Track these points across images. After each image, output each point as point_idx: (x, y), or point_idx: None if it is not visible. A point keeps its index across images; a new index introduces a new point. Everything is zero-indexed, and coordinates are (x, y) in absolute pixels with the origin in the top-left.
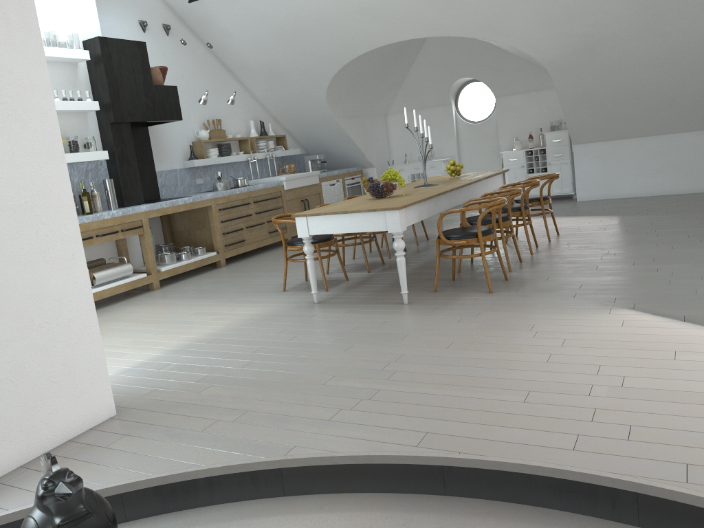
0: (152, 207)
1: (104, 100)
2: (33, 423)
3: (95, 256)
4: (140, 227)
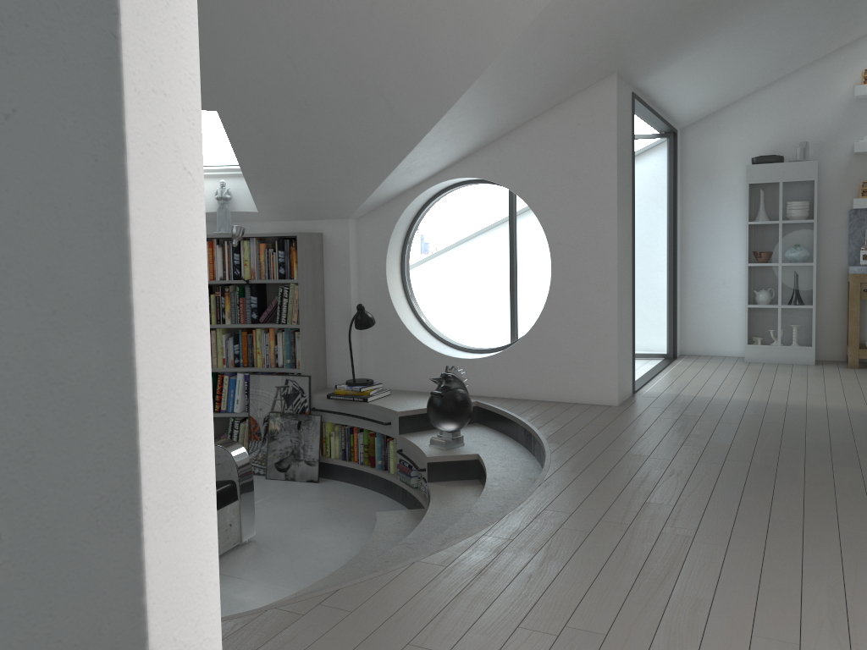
0: None
1: None
2: (557, 380)
3: None
4: None
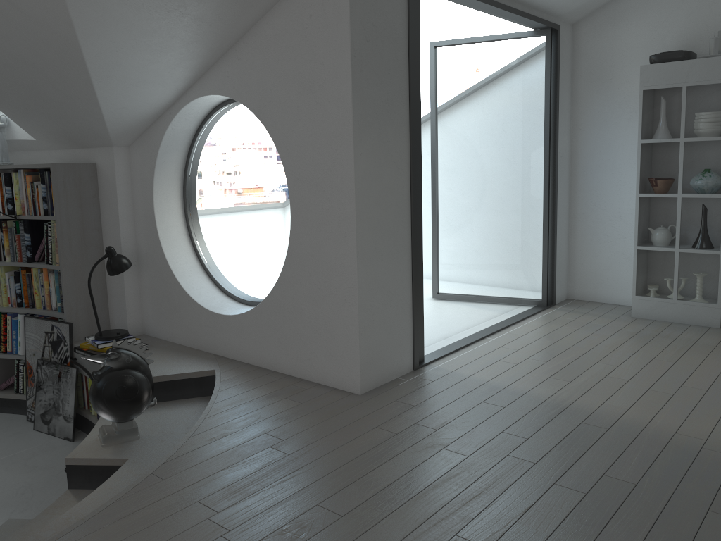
0: None
1: None
2: (301, 352)
3: None
4: None
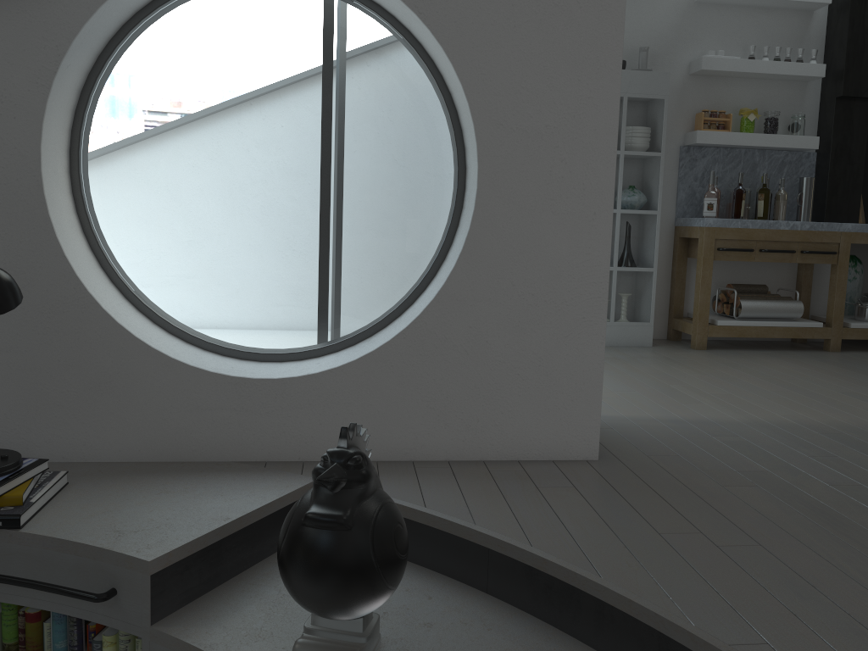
0: (864, 228)
1: (836, 63)
2: (478, 416)
3: (761, 282)
4: (832, 254)
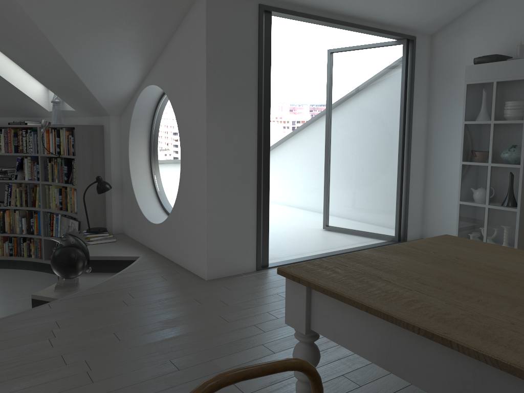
0: None
1: None
2: (183, 250)
3: None
4: None
